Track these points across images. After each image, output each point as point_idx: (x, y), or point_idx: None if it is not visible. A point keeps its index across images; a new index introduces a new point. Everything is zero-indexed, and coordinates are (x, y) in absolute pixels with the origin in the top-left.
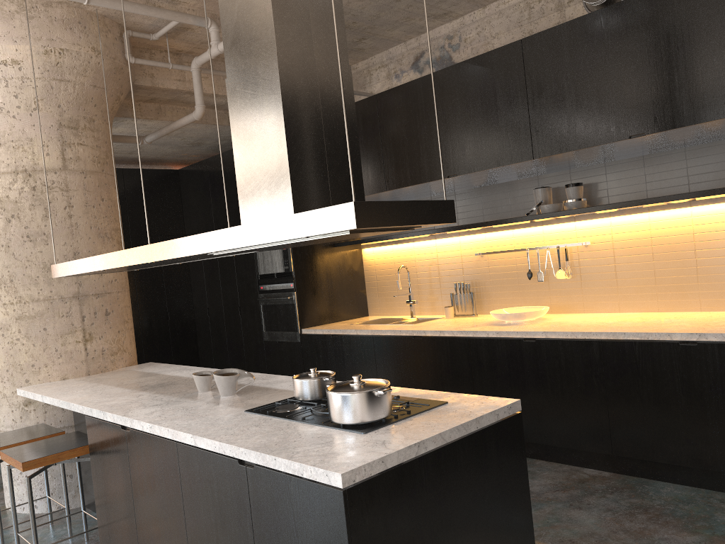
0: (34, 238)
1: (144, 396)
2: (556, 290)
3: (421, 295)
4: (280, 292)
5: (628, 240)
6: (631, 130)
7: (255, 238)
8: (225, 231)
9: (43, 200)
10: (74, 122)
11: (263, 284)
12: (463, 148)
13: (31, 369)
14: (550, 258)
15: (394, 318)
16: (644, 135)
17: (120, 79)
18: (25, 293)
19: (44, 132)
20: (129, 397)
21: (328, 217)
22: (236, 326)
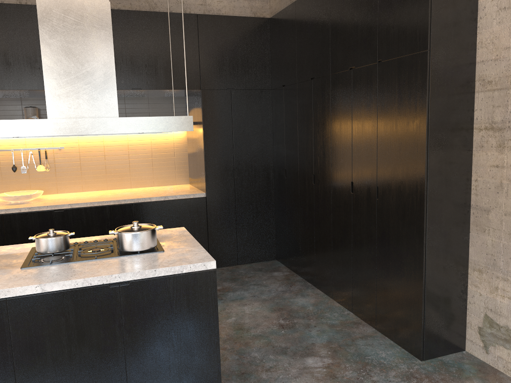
0: None
1: None
2: (36, 179)
3: None
4: None
5: (89, 147)
6: (133, 85)
7: (86, 129)
8: (42, 121)
9: None
10: None
11: None
12: (1, 70)
13: None
14: (33, 157)
15: None
16: (140, 89)
17: None
18: None
19: None
20: None
21: (170, 122)
22: None
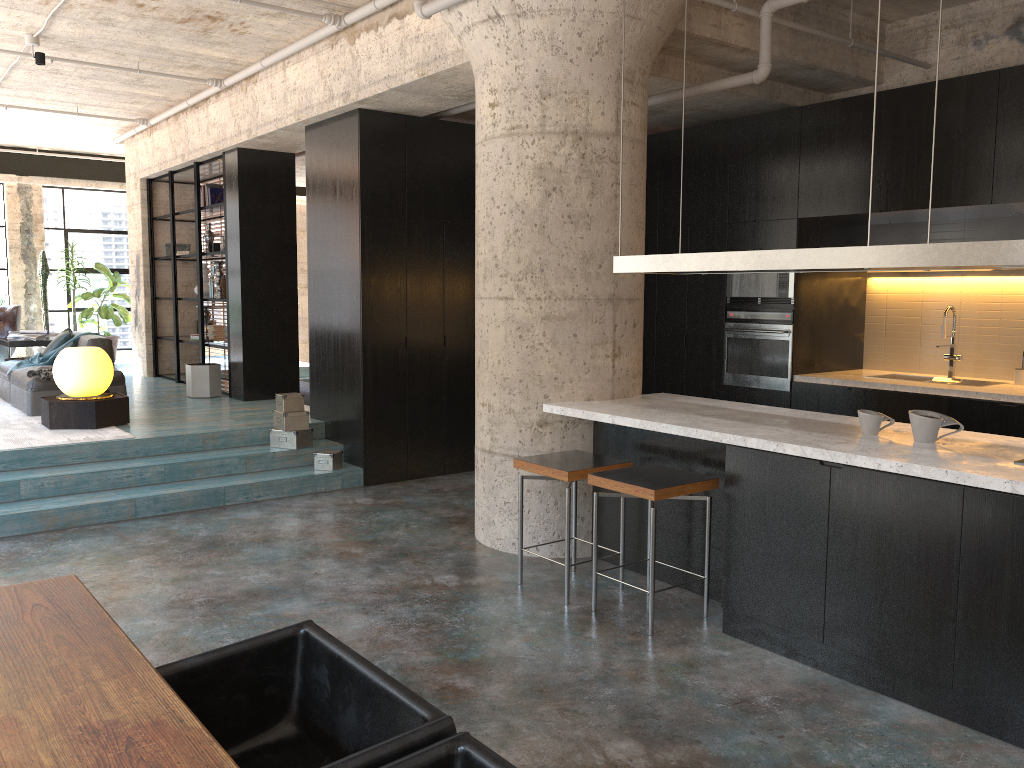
0: (576, 219)
1: (788, 431)
2: None
3: (962, 350)
4: (764, 324)
5: None
6: None
7: None
8: None
9: (591, 173)
10: (631, 73)
11: (734, 310)
12: None
13: (553, 382)
14: None
15: (918, 375)
16: None
17: (677, 21)
18: (558, 288)
19: (602, 84)
20: (764, 429)
21: None
22: (676, 361)
